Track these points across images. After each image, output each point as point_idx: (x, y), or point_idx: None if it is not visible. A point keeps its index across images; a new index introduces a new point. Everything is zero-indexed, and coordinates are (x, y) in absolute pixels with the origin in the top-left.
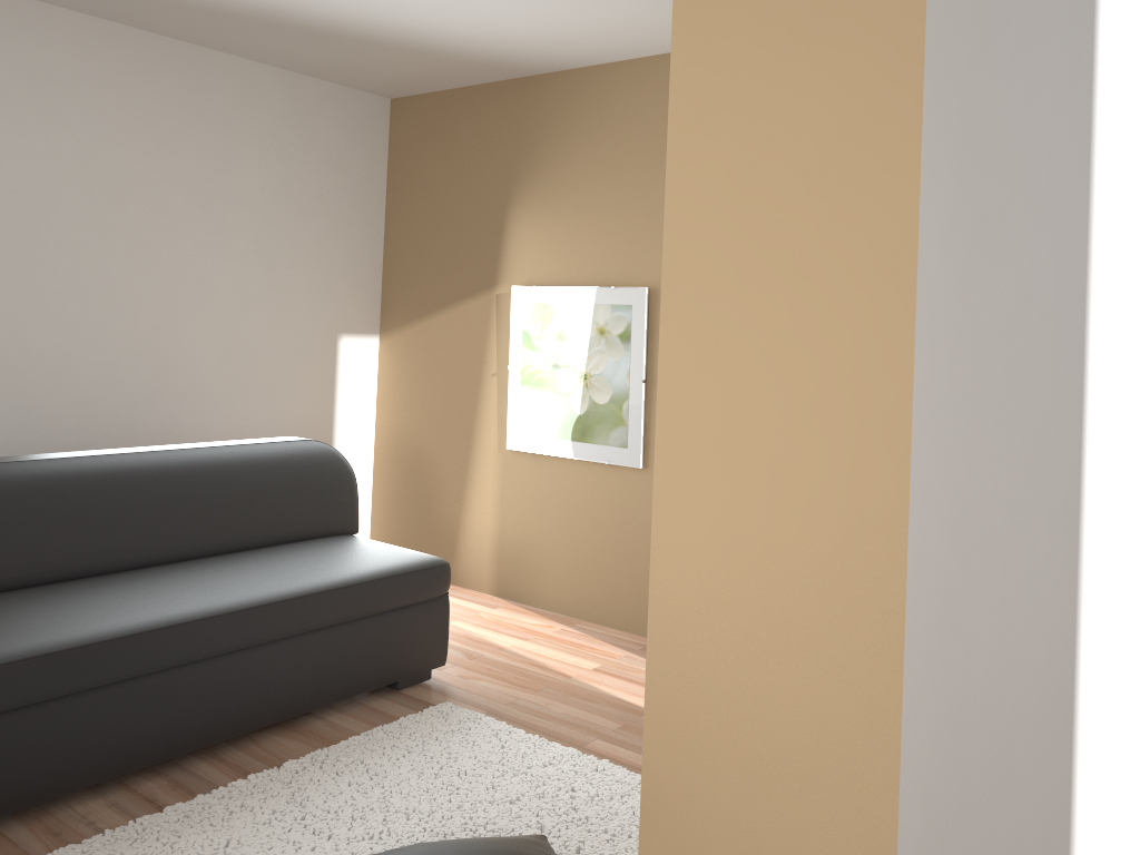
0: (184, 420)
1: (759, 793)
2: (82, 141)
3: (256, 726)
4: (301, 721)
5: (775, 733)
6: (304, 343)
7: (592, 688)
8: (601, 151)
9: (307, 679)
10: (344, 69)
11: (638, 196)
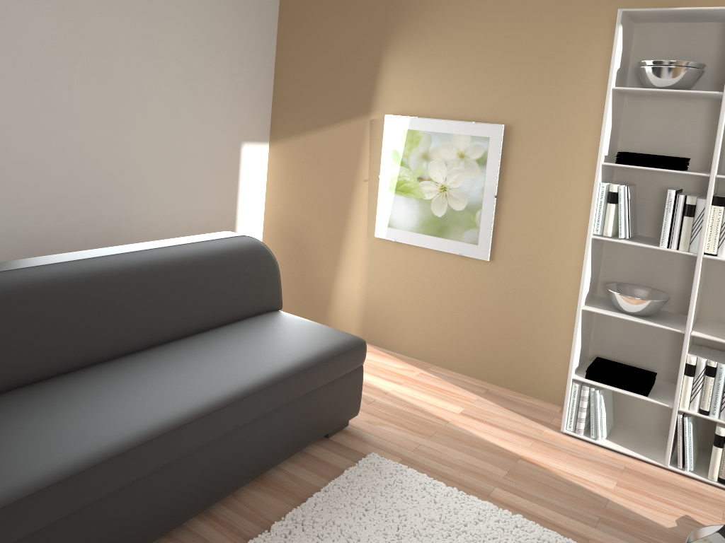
0: (132, 210)
1: None
2: None
3: (238, 487)
4: (264, 473)
5: None
6: (218, 149)
7: (469, 433)
8: (469, 13)
9: (274, 445)
10: None
11: (499, 52)
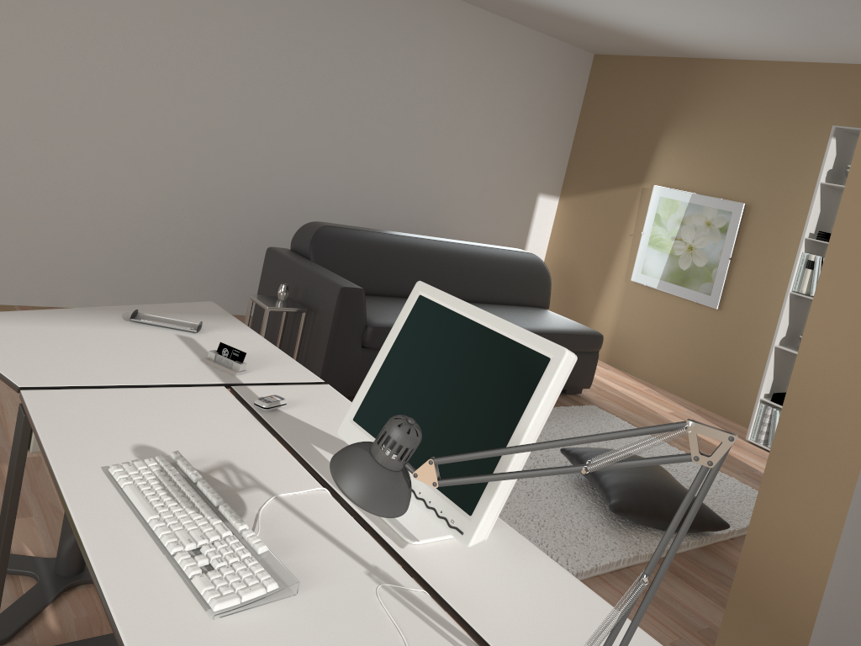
0: (454, 227)
1: (828, 406)
2: (437, 67)
3: None
4: None
5: (838, 389)
6: (519, 195)
7: (670, 421)
8: (731, 114)
9: None
10: (577, 38)
11: (750, 146)
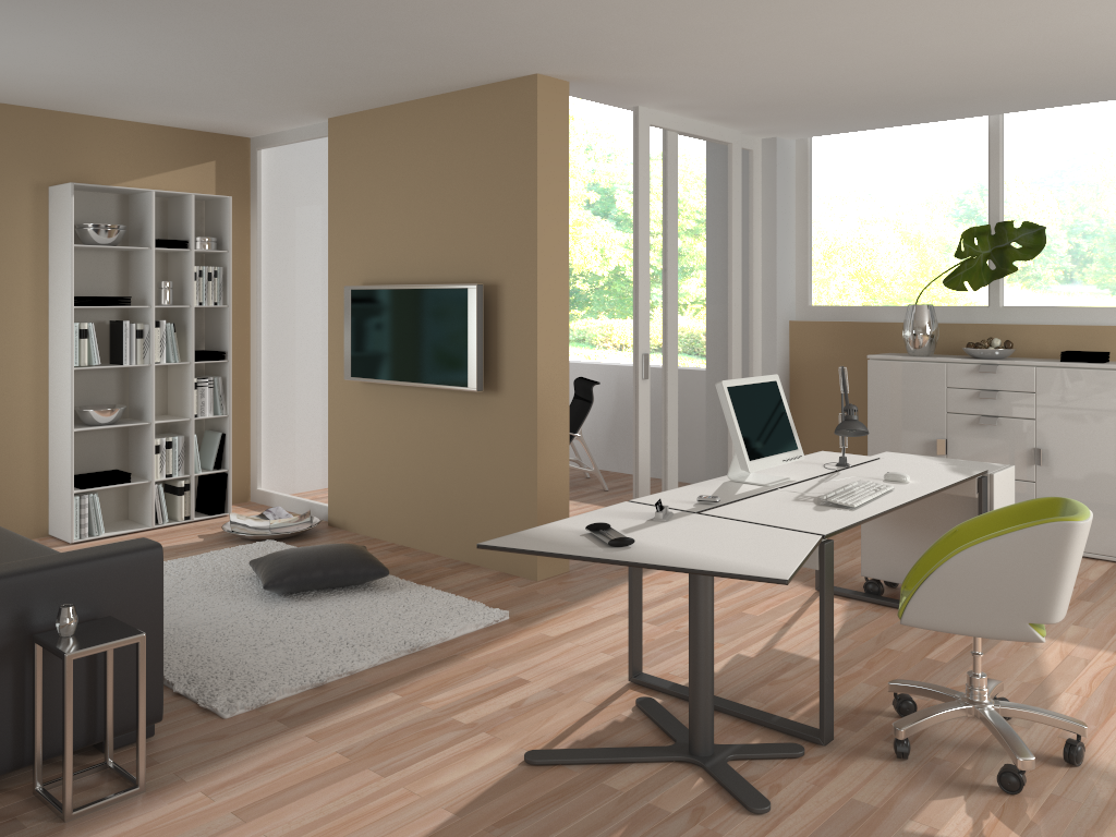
0: None
1: (553, 396)
2: None
3: None
4: None
5: (555, 385)
6: None
7: None
8: None
9: None
10: None
11: None
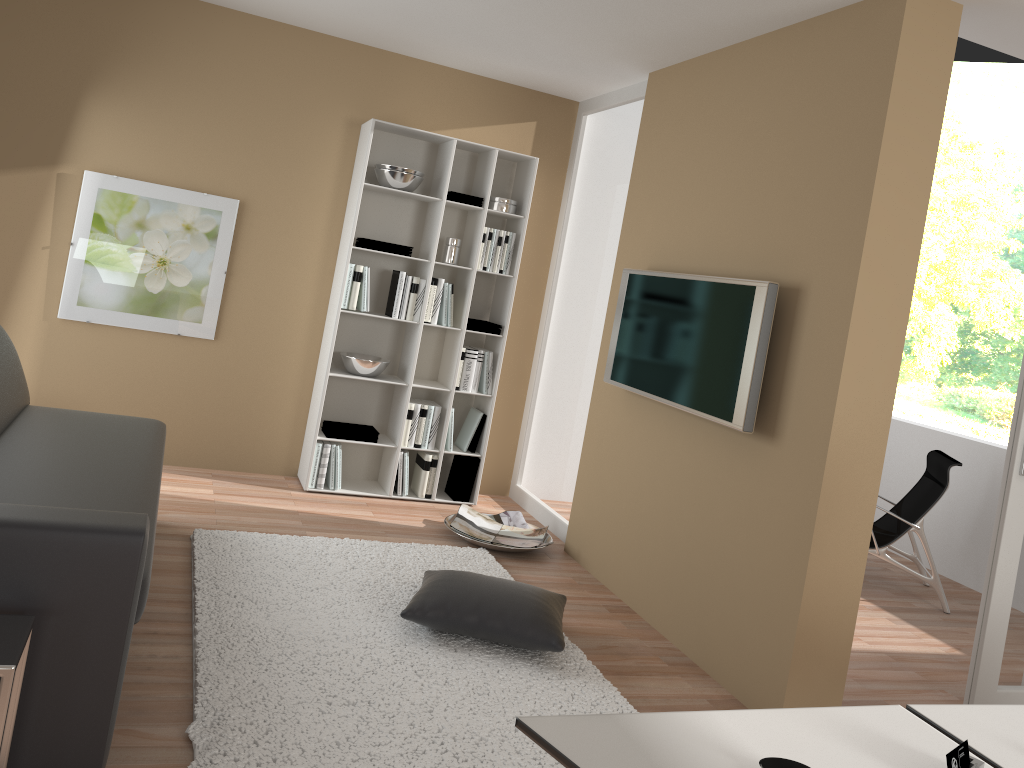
0: None
1: (854, 465)
2: None
3: None
4: None
5: (860, 449)
6: None
7: (241, 505)
8: (203, 78)
9: None
10: None
11: (236, 125)
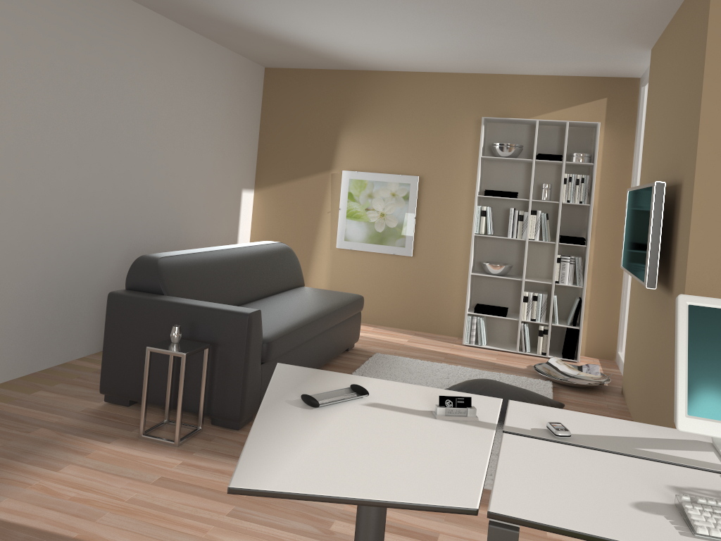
0: (192, 232)
1: None
2: (170, 88)
3: (326, 362)
4: (327, 363)
5: (717, 295)
6: (231, 193)
7: (417, 347)
8: (395, 112)
9: (336, 344)
10: (266, 56)
11: (414, 134)
